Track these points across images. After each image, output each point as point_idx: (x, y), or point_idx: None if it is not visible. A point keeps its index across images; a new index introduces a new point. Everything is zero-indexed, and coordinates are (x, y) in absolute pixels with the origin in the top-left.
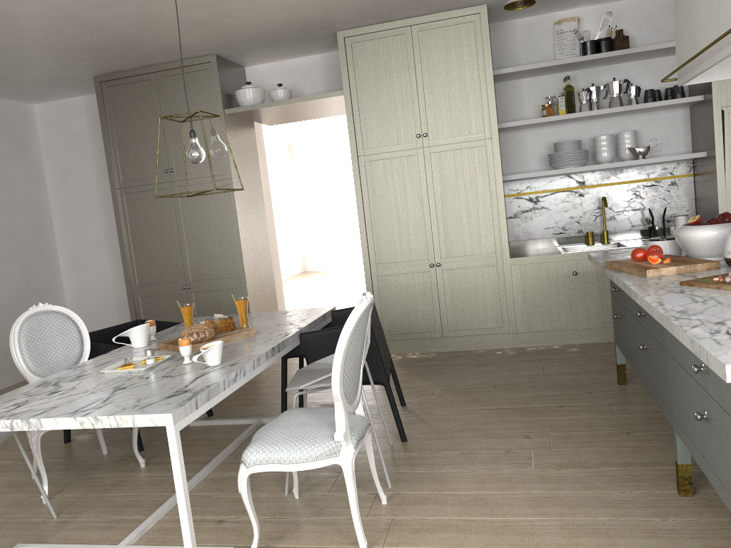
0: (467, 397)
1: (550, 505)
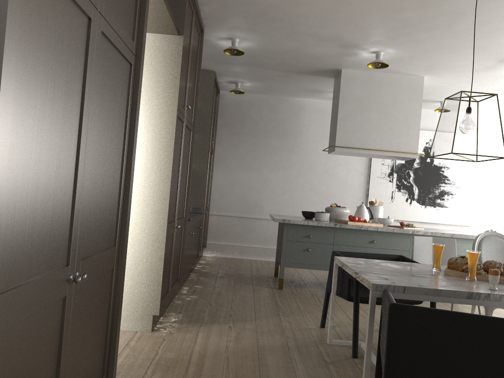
0: (302, 313)
1: None
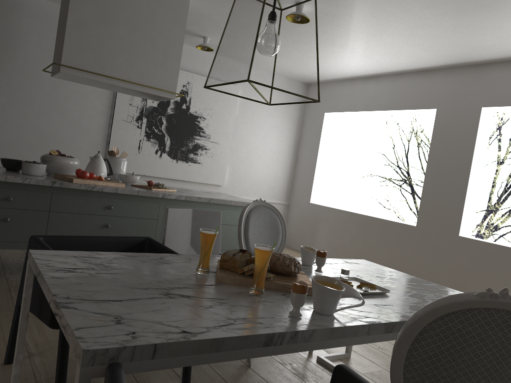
0: None
1: None
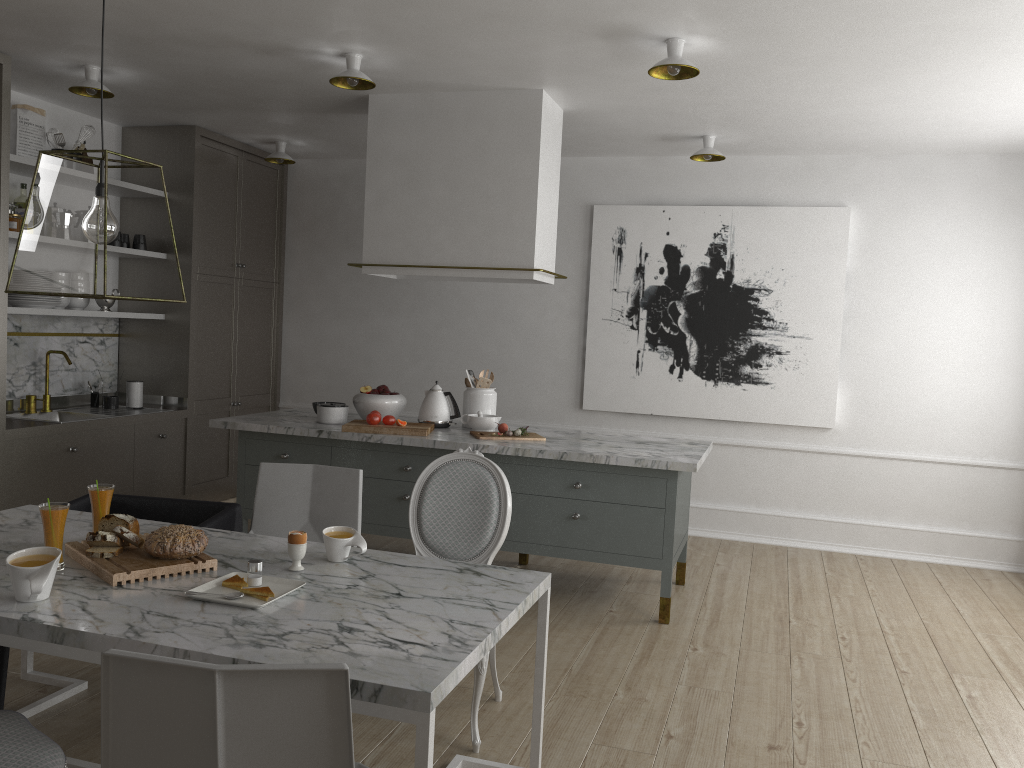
0: None
1: None
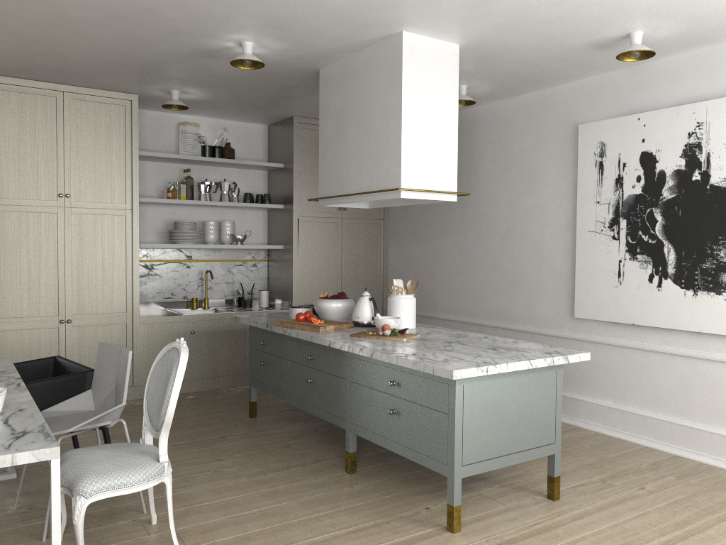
0: (136, 440)
1: (280, 495)
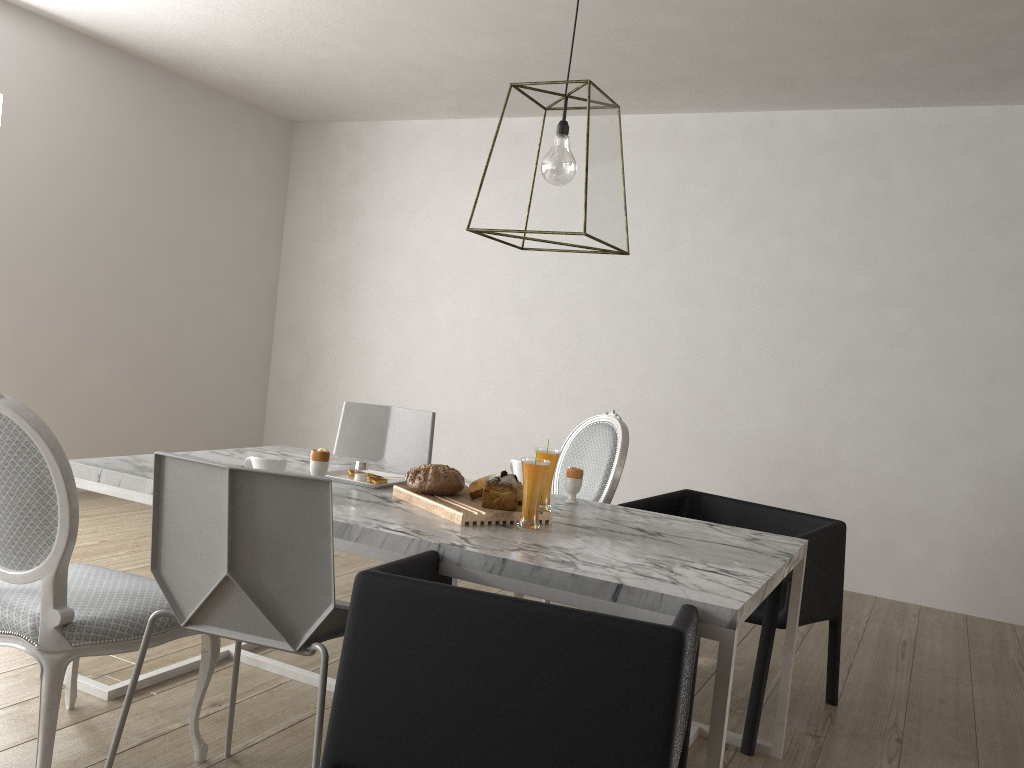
0: None
1: None
